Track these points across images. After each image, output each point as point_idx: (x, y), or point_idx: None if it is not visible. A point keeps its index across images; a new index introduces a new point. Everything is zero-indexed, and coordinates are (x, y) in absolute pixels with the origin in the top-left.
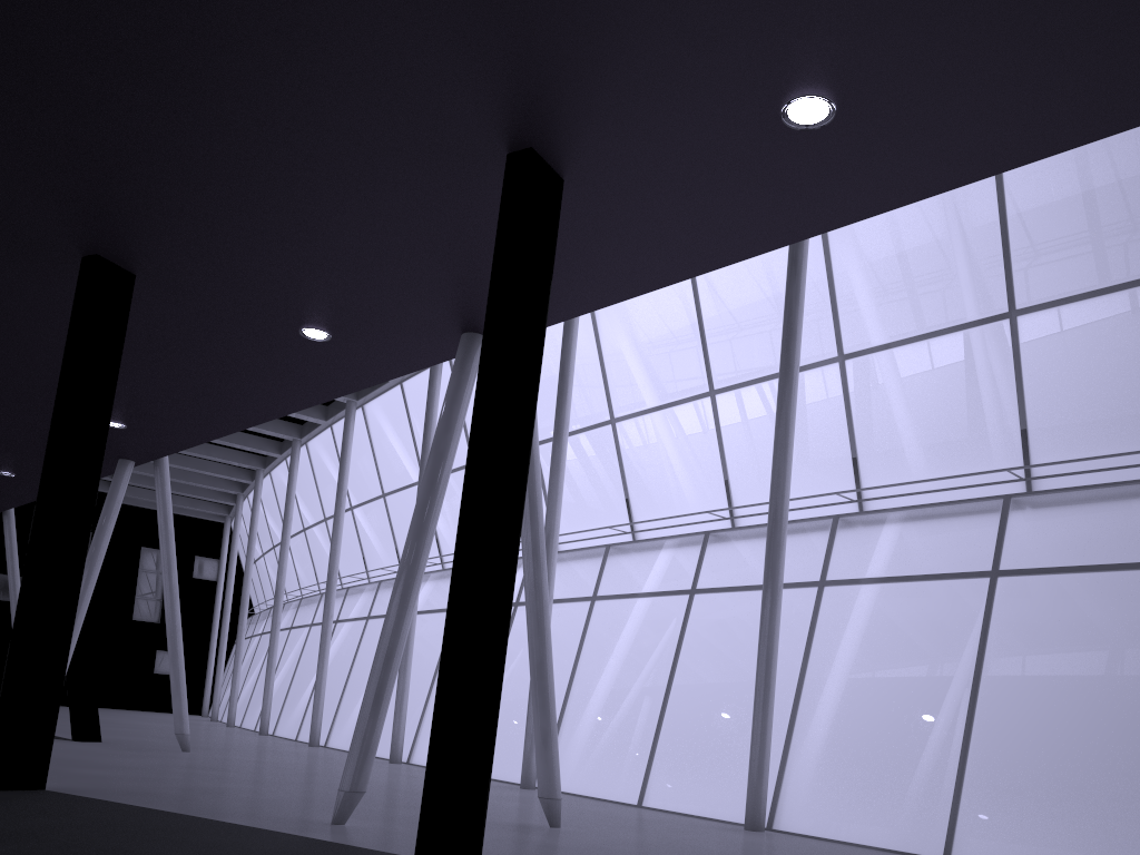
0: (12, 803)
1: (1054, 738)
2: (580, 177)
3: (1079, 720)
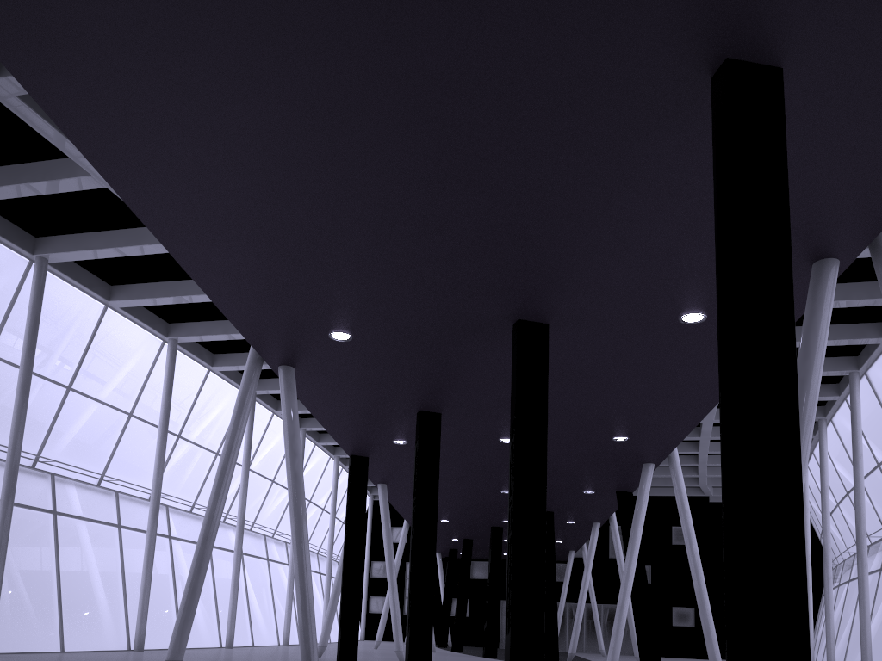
0: None
1: None
2: (796, 55)
3: None
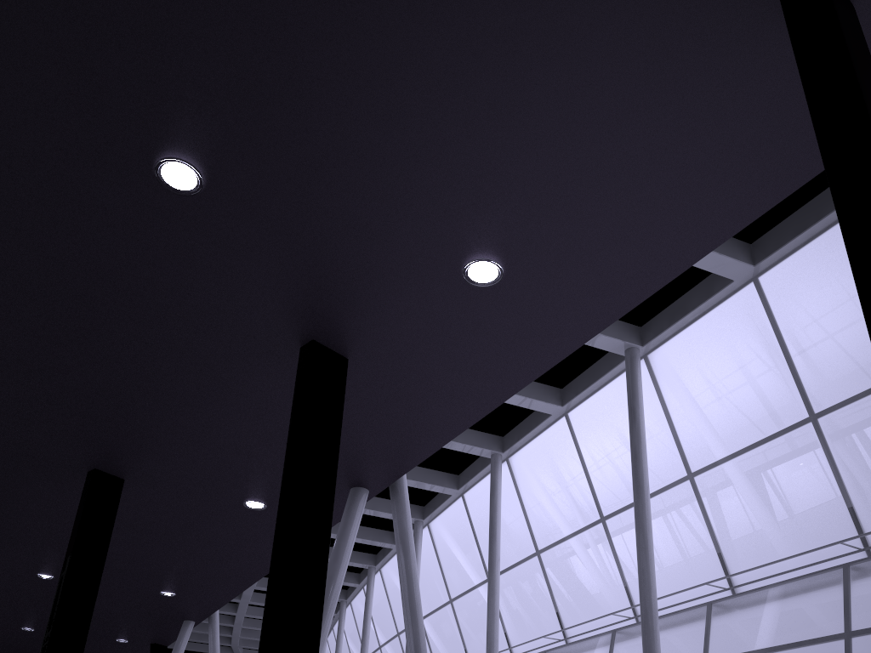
0: None
1: None
2: (358, 354)
3: None
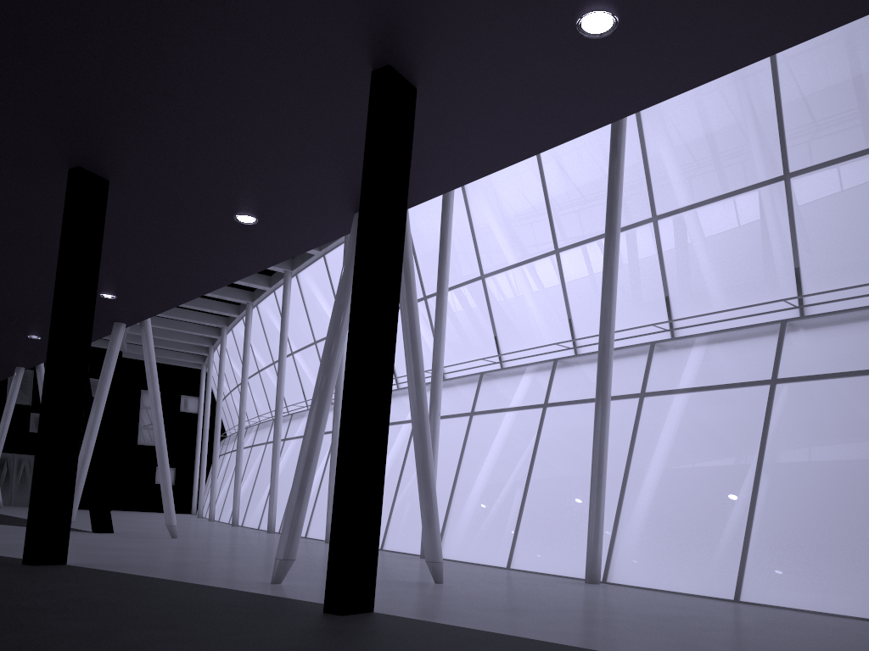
0: (41, 573)
1: (831, 509)
2: (429, 86)
3: (850, 495)
